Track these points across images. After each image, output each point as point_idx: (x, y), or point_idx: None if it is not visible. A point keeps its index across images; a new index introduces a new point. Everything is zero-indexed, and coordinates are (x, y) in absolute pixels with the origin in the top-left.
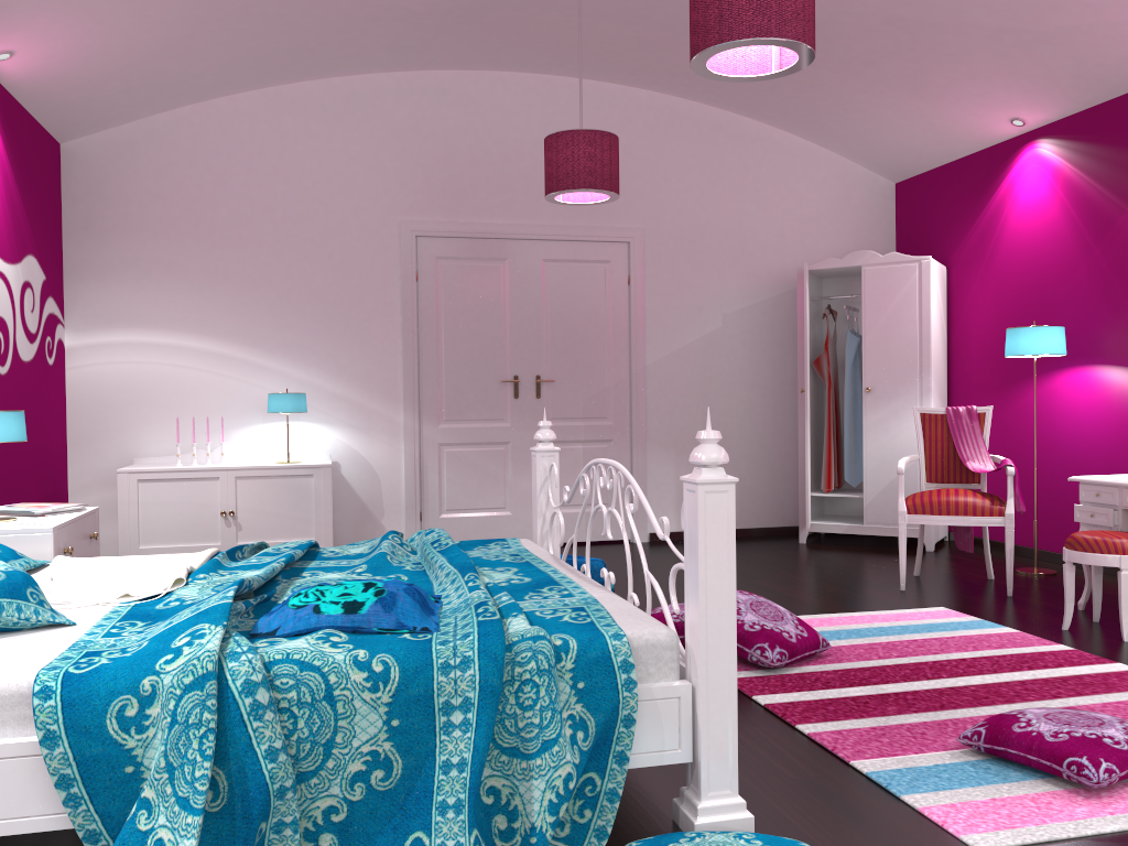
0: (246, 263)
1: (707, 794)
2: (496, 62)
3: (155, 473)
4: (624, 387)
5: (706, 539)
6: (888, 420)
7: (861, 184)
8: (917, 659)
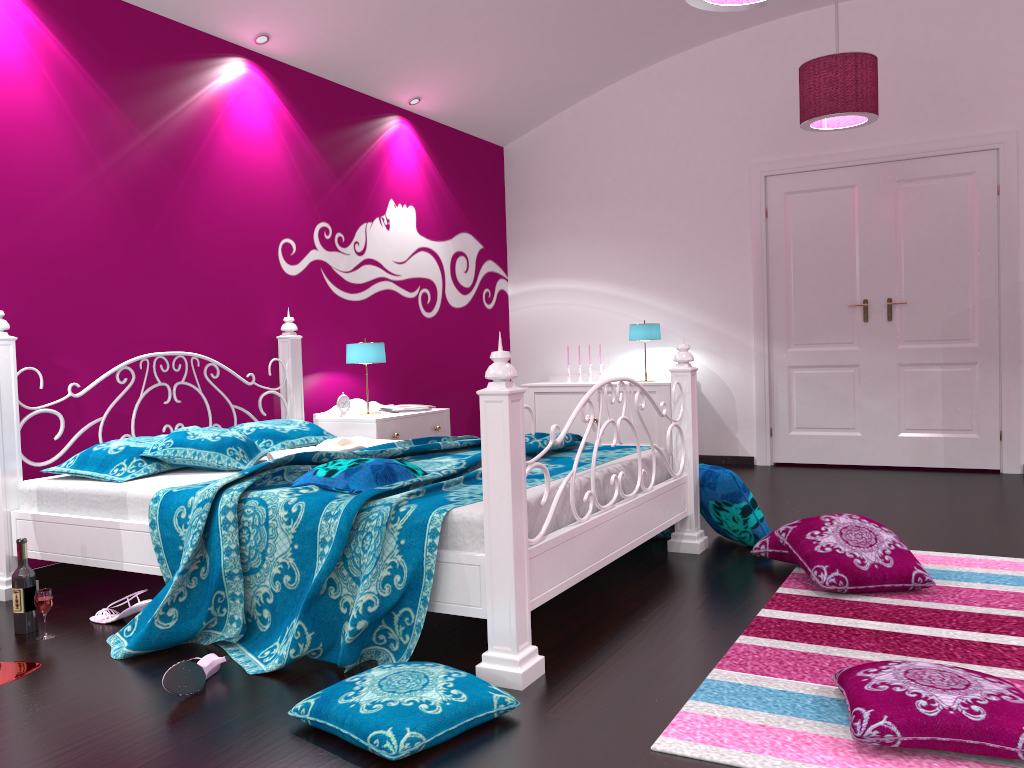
0: (625, 219)
1: (493, 647)
2: None
3: (545, 387)
4: (991, 306)
5: (487, 440)
6: None
7: None
8: None
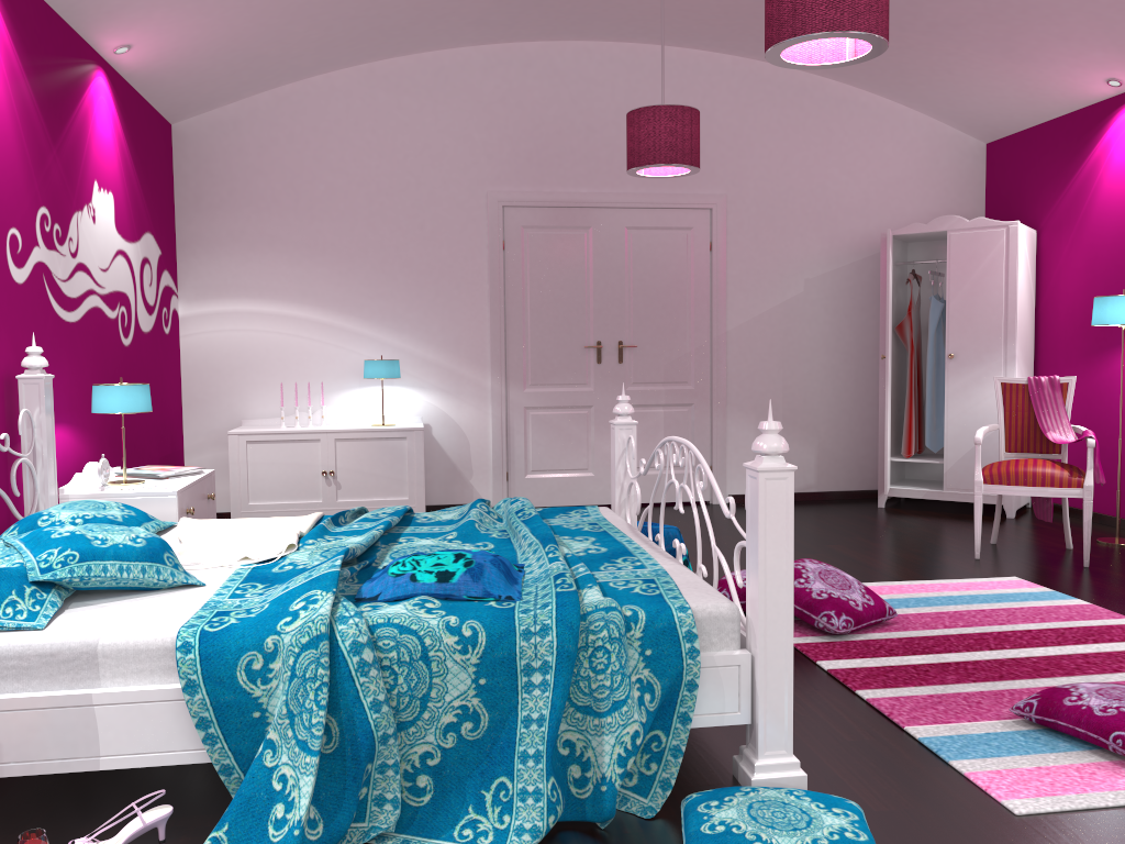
0: (342, 235)
1: (764, 753)
2: (580, 32)
3: (262, 435)
4: (704, 352)
5: (766, 522)
6: (971, 386)
7: (951, 145)
8: (982, 629)
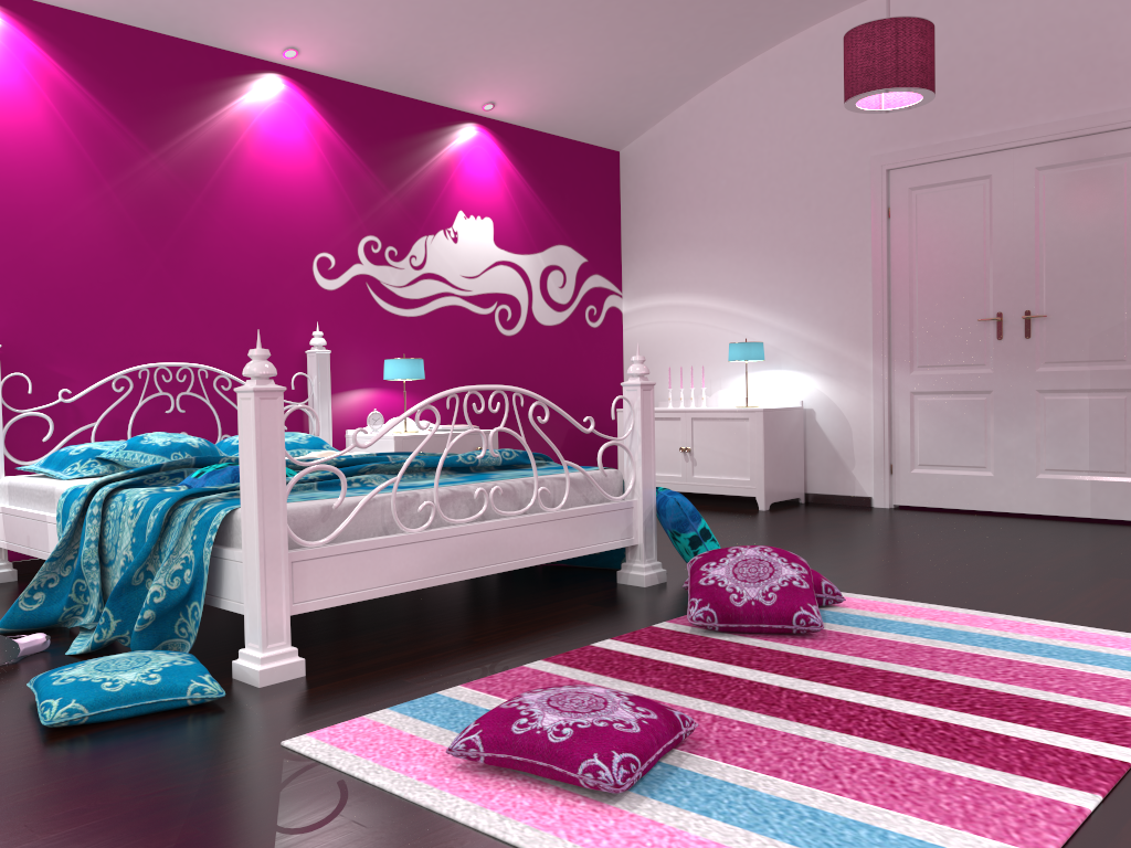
0: (739, 225)
1: (248, 644)
2: None
3: None
4: None
5: (242, 437)
6: None
7: None
8: (885, 666)
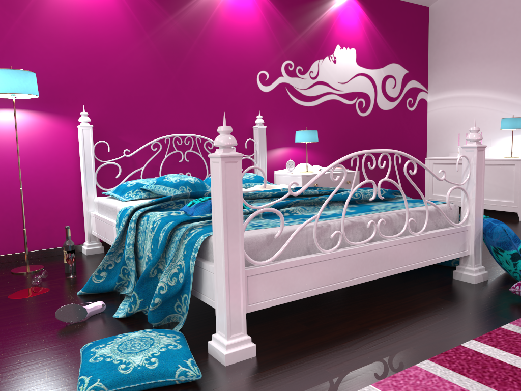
0: (508, 45)
1: (218, 331)
2: None
3: (439, 160)
4: None
5: (213, 189)
6: None
7: None
8: None
